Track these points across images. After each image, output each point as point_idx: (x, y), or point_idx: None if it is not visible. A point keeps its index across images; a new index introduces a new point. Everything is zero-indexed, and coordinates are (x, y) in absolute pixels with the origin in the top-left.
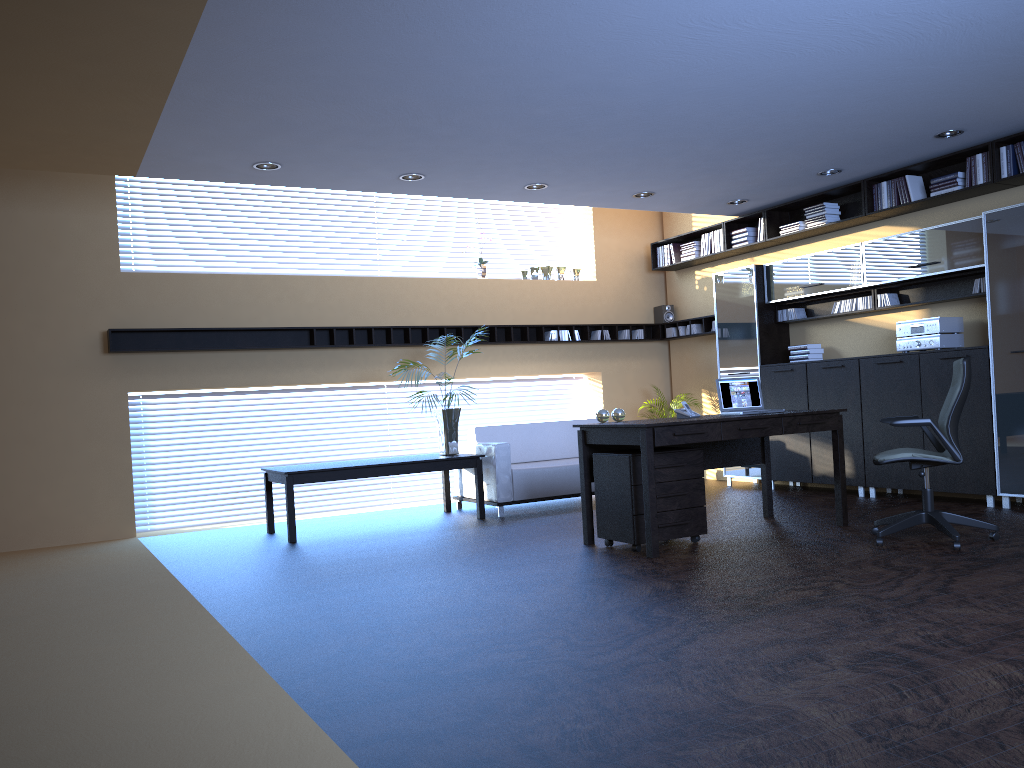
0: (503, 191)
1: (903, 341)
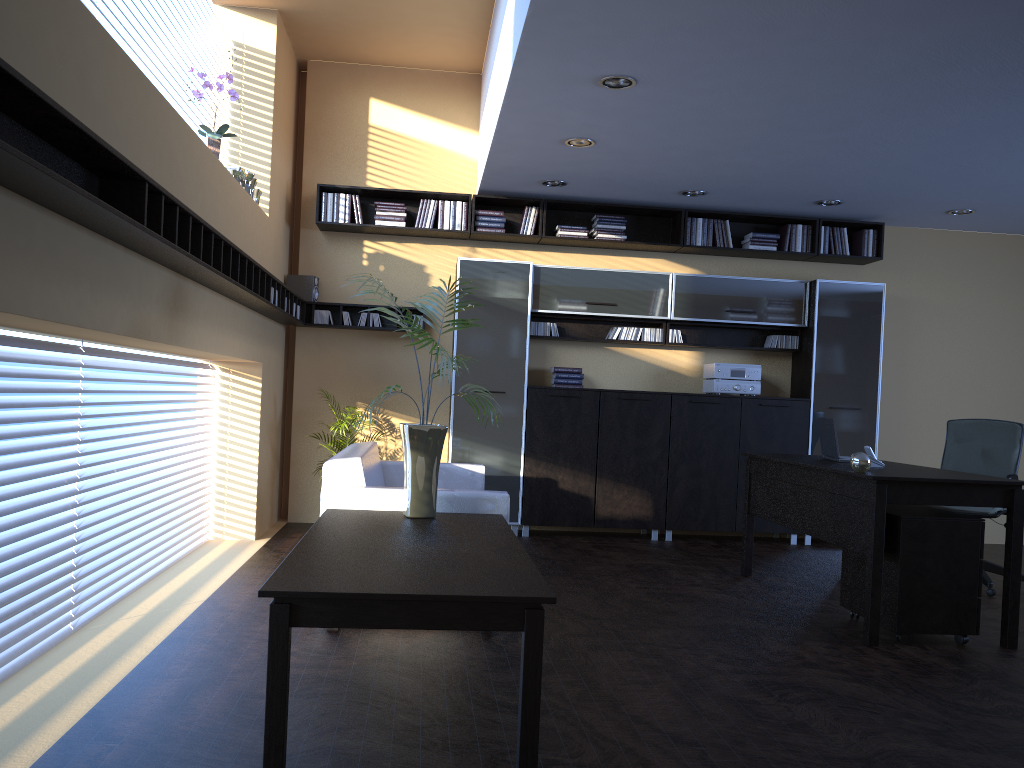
0: (579, 65)
1: (722, 383)
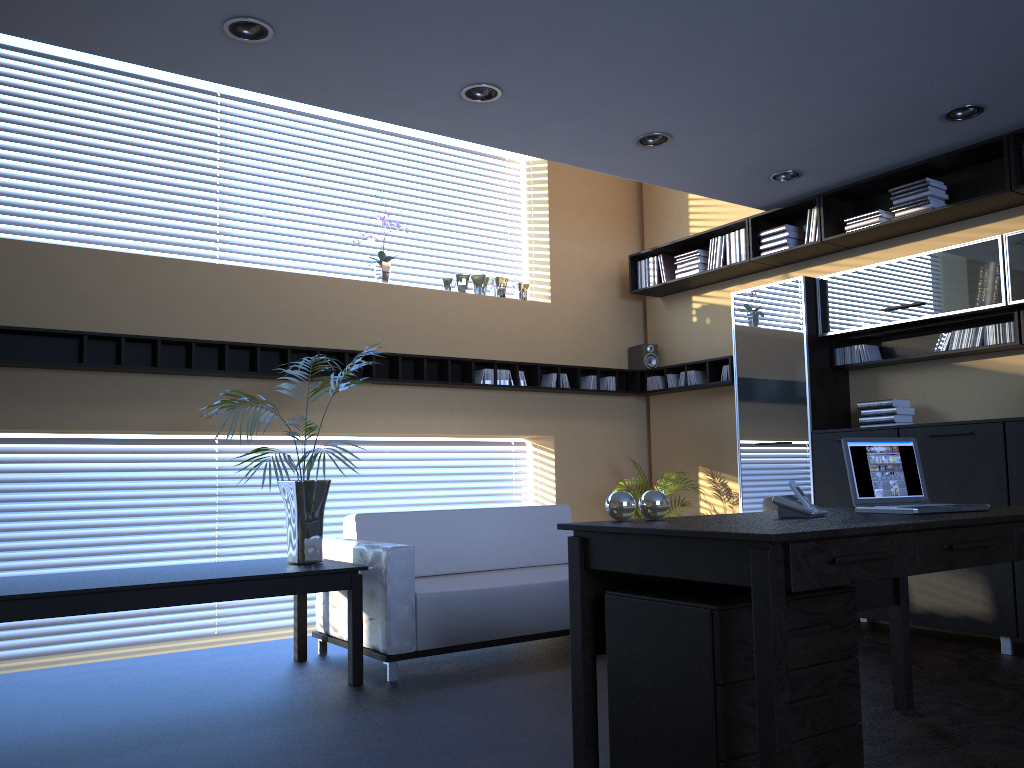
0: (423, 101)
1: None
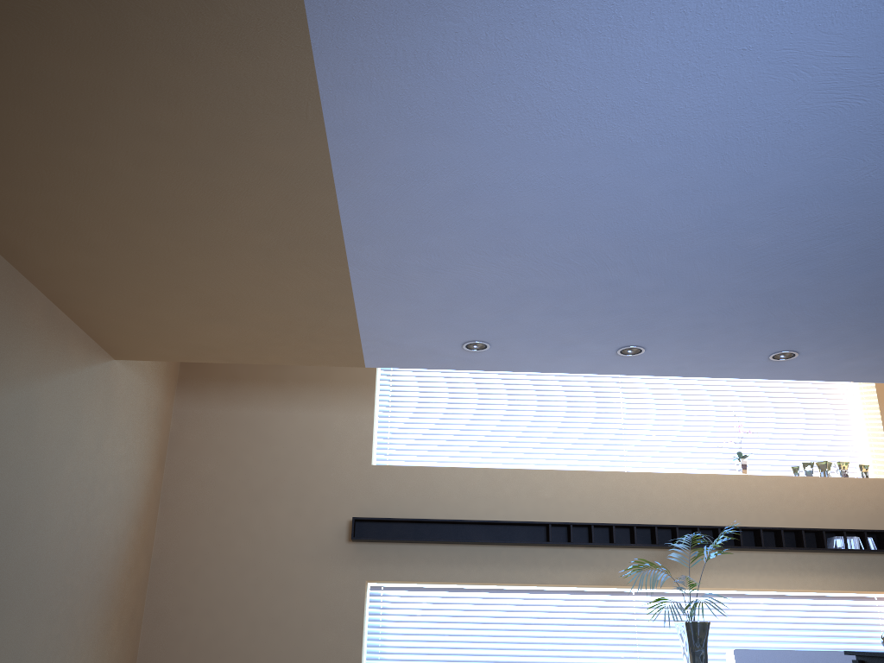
0: (744, 364)
1: None
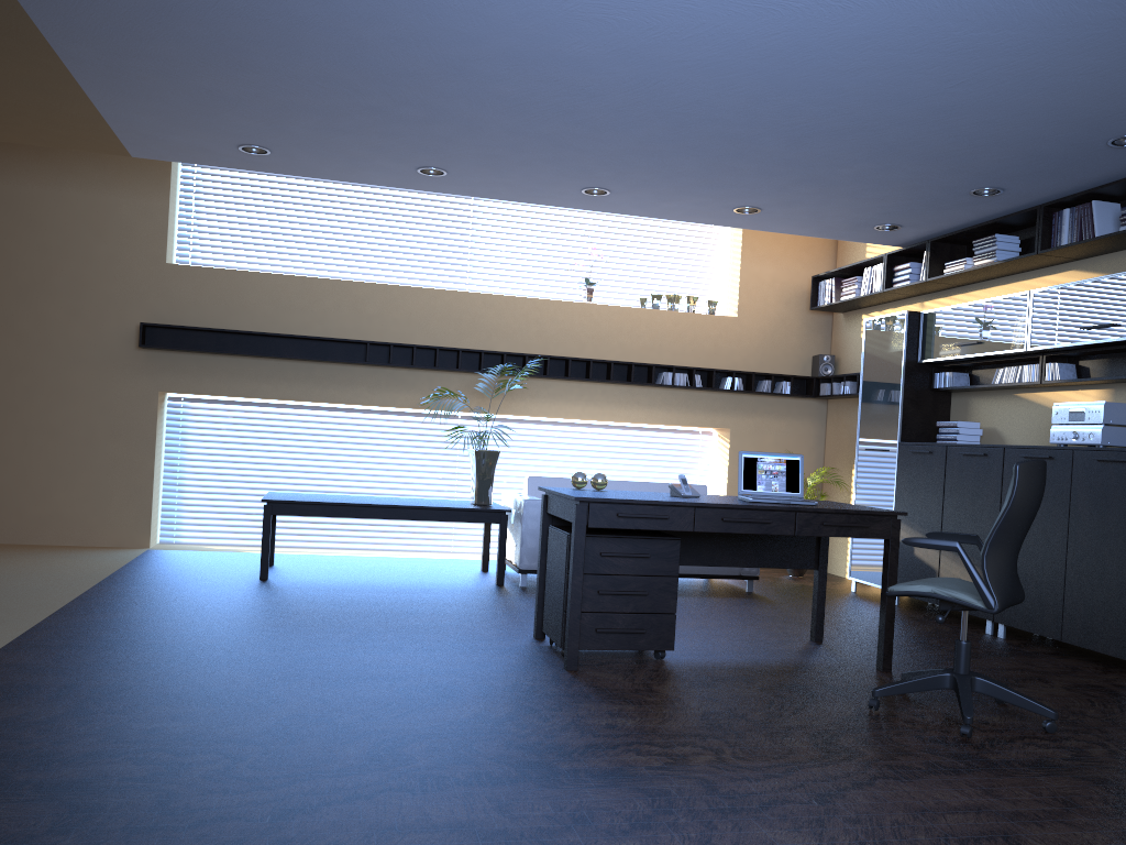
0: (561, 196)
1: (1058, 430)
